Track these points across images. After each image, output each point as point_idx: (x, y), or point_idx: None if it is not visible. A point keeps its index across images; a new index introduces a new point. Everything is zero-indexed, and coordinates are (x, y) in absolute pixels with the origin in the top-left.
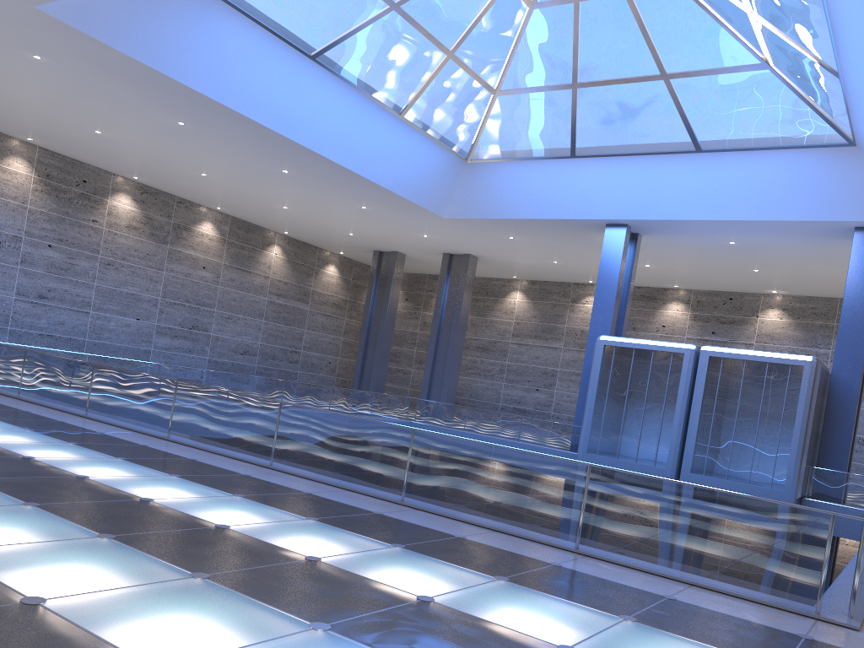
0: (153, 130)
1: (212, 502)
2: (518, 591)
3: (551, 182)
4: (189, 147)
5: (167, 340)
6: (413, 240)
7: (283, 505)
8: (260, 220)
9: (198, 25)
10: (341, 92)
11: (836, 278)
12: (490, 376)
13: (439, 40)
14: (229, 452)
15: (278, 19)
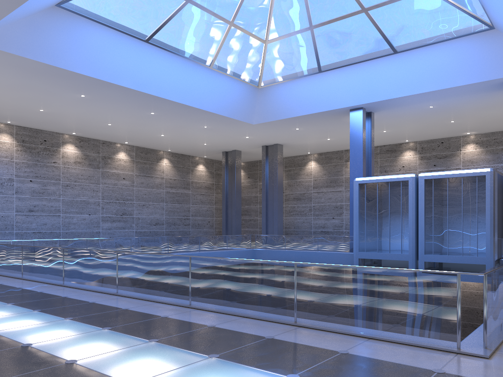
0: (70, 103)
1: (41, 326)
2: (218, 365)
3: (311, 90)
4: (94, 109)
5: (109, 224)
6: (242, 141)
7: (95, 321)
8: (152, 145)
9: (72, 34)
10: (169, 59)
11: None
12: (304, 214)
13: (222, 16)
14: (94, 288)
15: (119, 22)
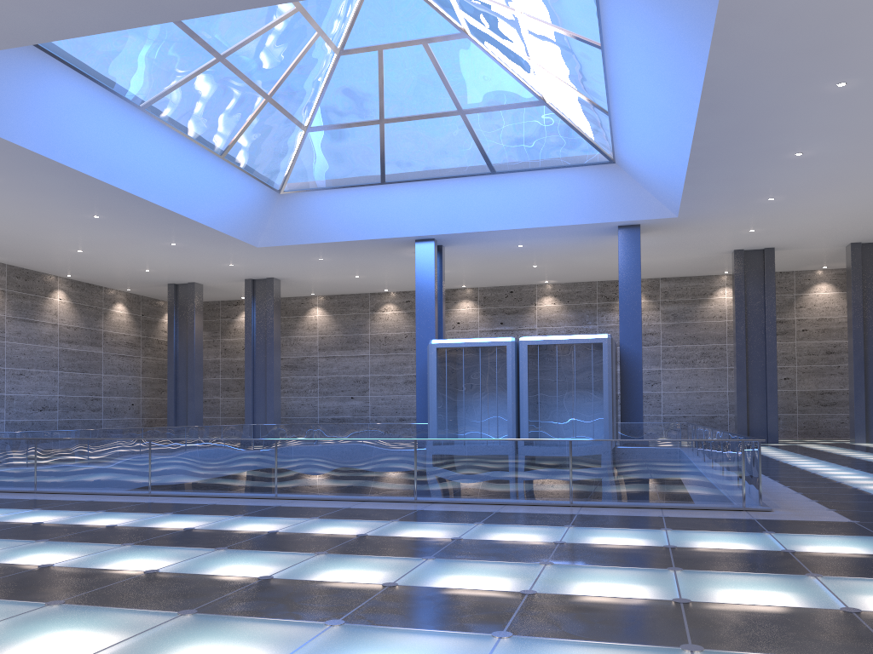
0: None
1: (313, 524)
2: (591, 529)
3: (364, 207)
4: None
5: None
6: (217, 269)
7: (357, 517)
8: (42, 266)
9: (31, 84)
10: (167, 138)
11: (597, 266)
12: (304, 392)
13: (259, 85)
14: (226, 494)
15: (111, 75)
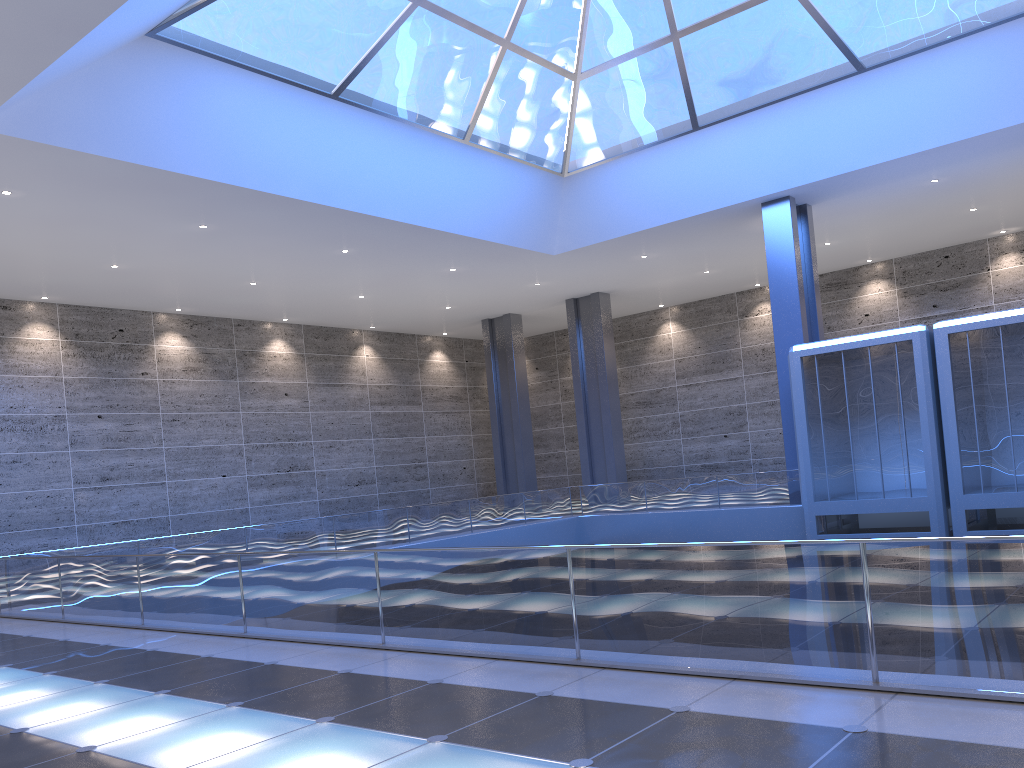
0: (174, 245)
1: (278, 748)
2: None
3: (676, 170)
4: (223, 254)
5: (264, 491)
6: (525, 293)
7: (394, 721)
8: (337, 321)
9: (181, 95)
10: (382, 130)
11: None
12: (663, 435)
13: (486, 28)
14: (325, 637)
15: (278, 59)
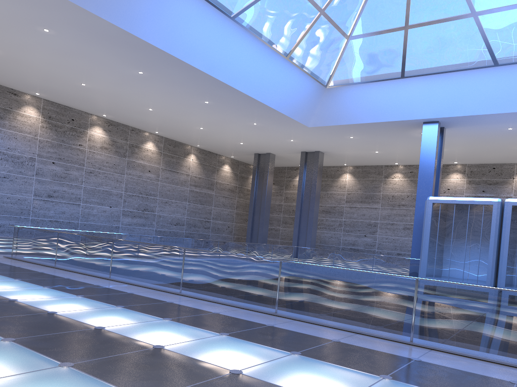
0: (120, 79)
1: (287, 366)
2: None
3: (386, 96)
4: (143, 90)
5: (129, 219)
6: (283, 144)
7: (342, 361)
8: (182, 138)
9: None
10: (249, 42)
11: None
12: (333, 229)
13: (315, 1)
14: (235, 303)
15: None
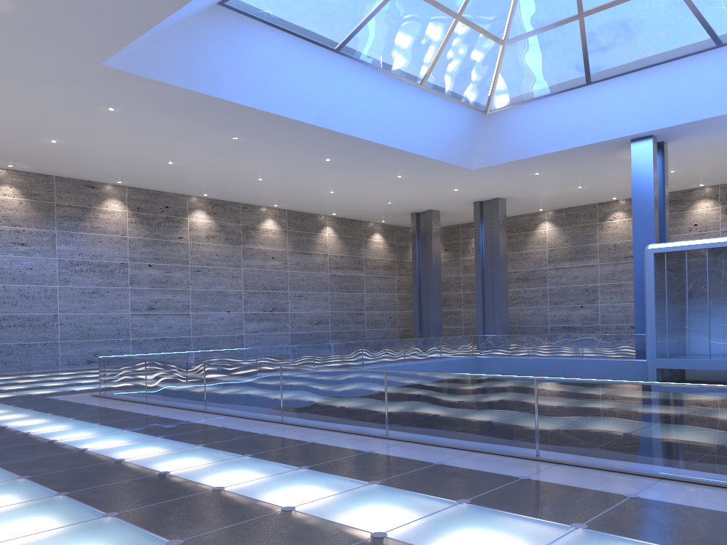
0: (213, 150)
1: (353, 498)
2: None
3: (570, 113)
4: (244, 157)
5: (254, 324)
6: (446, 196)
7: (425, 487)
8: (311, 208)
9: (236, 46)
10: (366, 76)
11: None
12: (535, 302)
13: (446, 6)
14: (342, 427)
15: (302, 23)
